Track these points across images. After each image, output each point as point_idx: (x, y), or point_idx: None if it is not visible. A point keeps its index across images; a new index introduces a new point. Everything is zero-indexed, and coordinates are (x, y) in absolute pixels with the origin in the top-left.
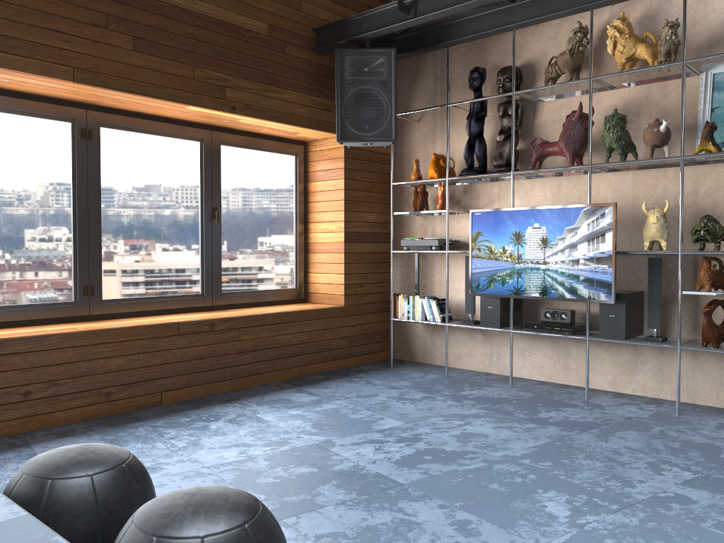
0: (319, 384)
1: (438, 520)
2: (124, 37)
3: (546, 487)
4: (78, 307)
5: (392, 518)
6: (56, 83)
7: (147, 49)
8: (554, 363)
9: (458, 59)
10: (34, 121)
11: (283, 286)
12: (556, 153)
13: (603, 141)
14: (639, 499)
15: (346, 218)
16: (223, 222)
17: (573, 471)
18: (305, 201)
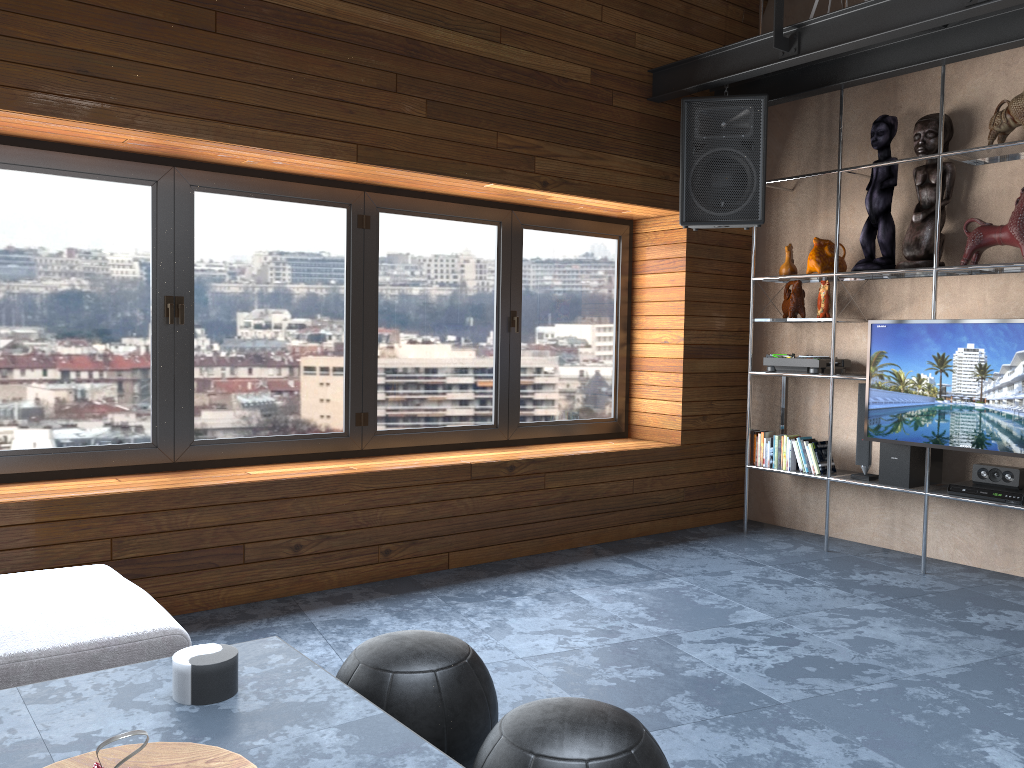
0: (647, 552)
1: (834, 758)
2: (415, 102)
3: (986, 726)
4: (349, 440)
5: (771, 749)
6: (337, 164)
7: (442, 115)
8: (990, 541)
9: (855, 103)
10: (305, 209)
11: (597, 415)
12: (1004, 242)
13: None
14: None
15: (686, 325)
16: (524, 330)
17: None
18: (629, 300)
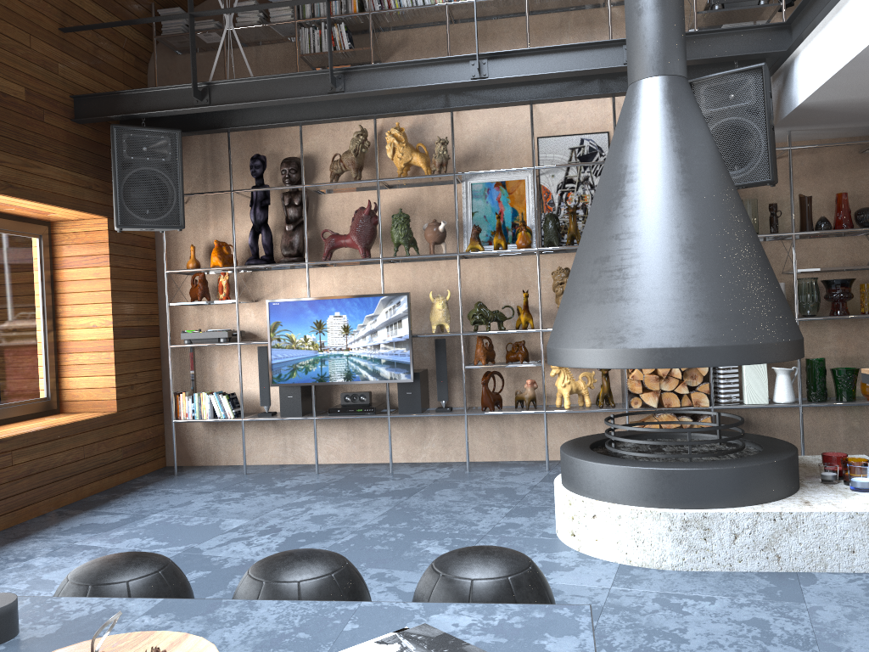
0: (112, 504)
1: None
2: None
3: (418, 539)
4: None
5: None
6: None
7: None
8: (351, 444)
9: (231, 142)
10: None
11: (33, 396)
12: (348, 245)
13: (391, 237)
14: (486, 531)
15: (114, 311)
16: None
17: (427, 524)
18: (52, 291)
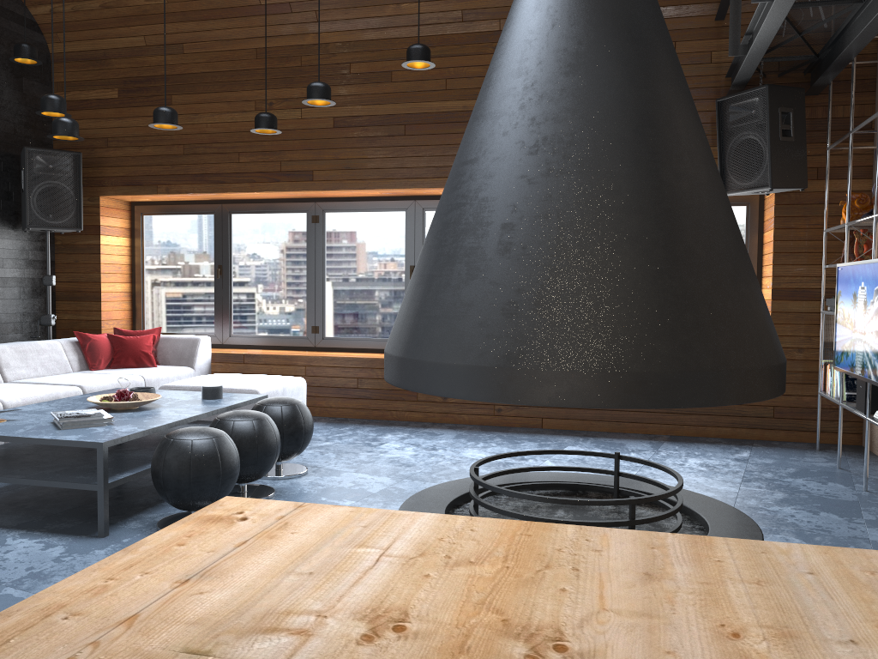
0: (687, 444)
1: None
2: None
3: None
4: None
5: None
6: None
7: None
8: None
9: None
10: None
11: None
12: None
13: None
14: None
15: (775, 272)
16: None
17: None
18: (759, 253)
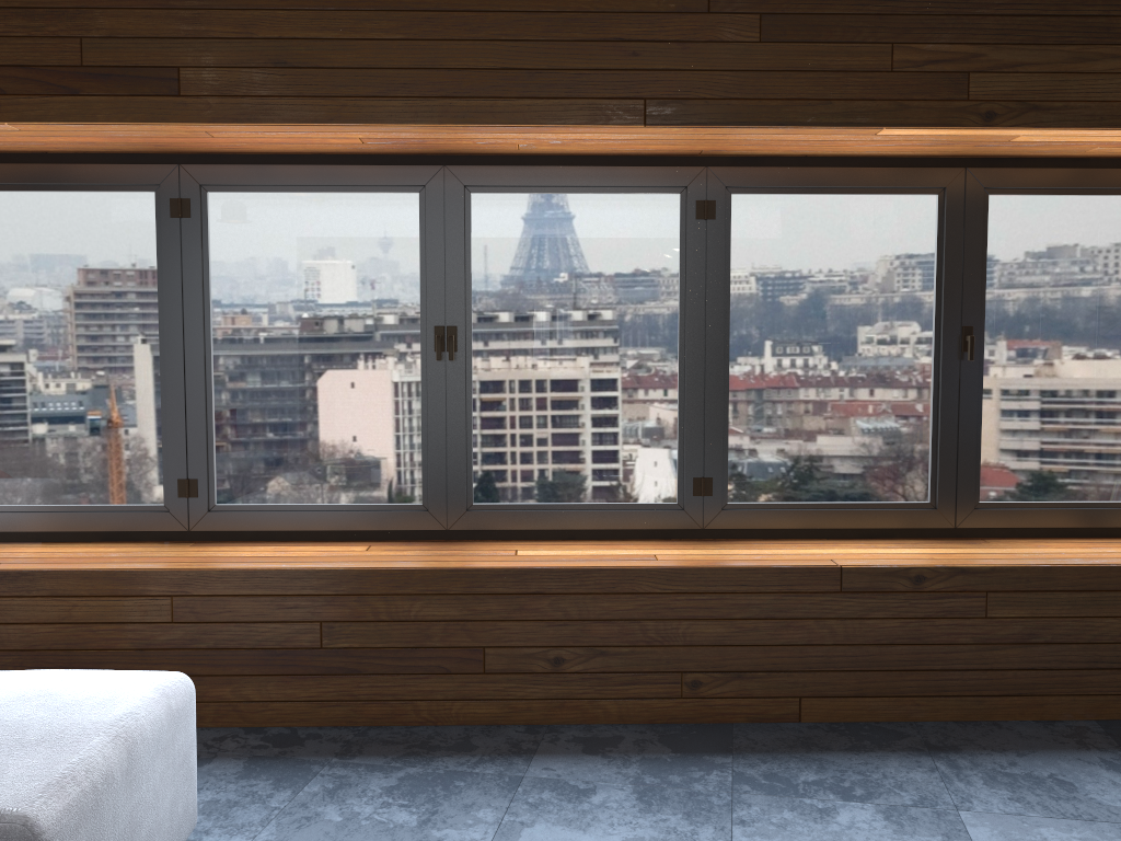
0: None
1: None
2: (740, 21)
3: None
4: (683, 515)
5: None
6: (622, 132)
7: (788, 33)
8: None
9: None
10: (619, 201)
11: None
12: None
13: None
14: None
15: None
16: (989, 356)
17: None
18: None
